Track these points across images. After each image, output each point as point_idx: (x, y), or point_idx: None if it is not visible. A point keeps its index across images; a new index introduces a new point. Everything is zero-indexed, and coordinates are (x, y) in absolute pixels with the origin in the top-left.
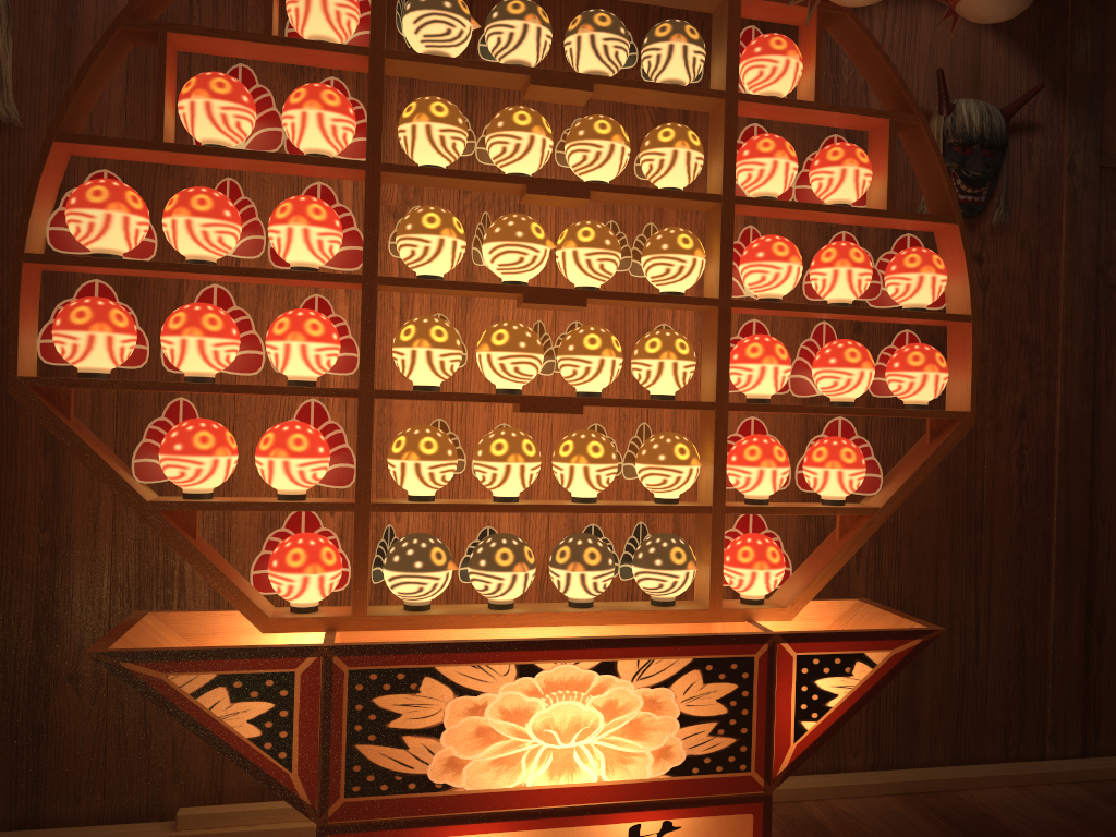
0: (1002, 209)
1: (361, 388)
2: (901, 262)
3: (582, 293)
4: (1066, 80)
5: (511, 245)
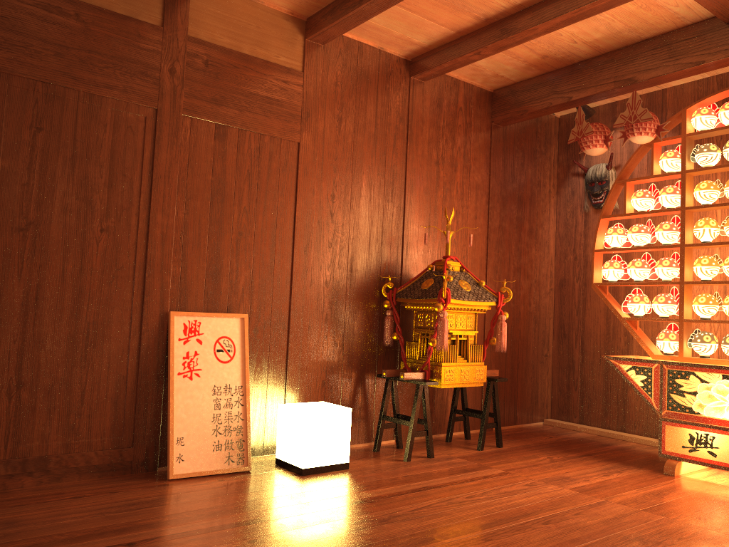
0: None
1: (679, 281)
2: None
3: None
4: None
5: (728, 227)
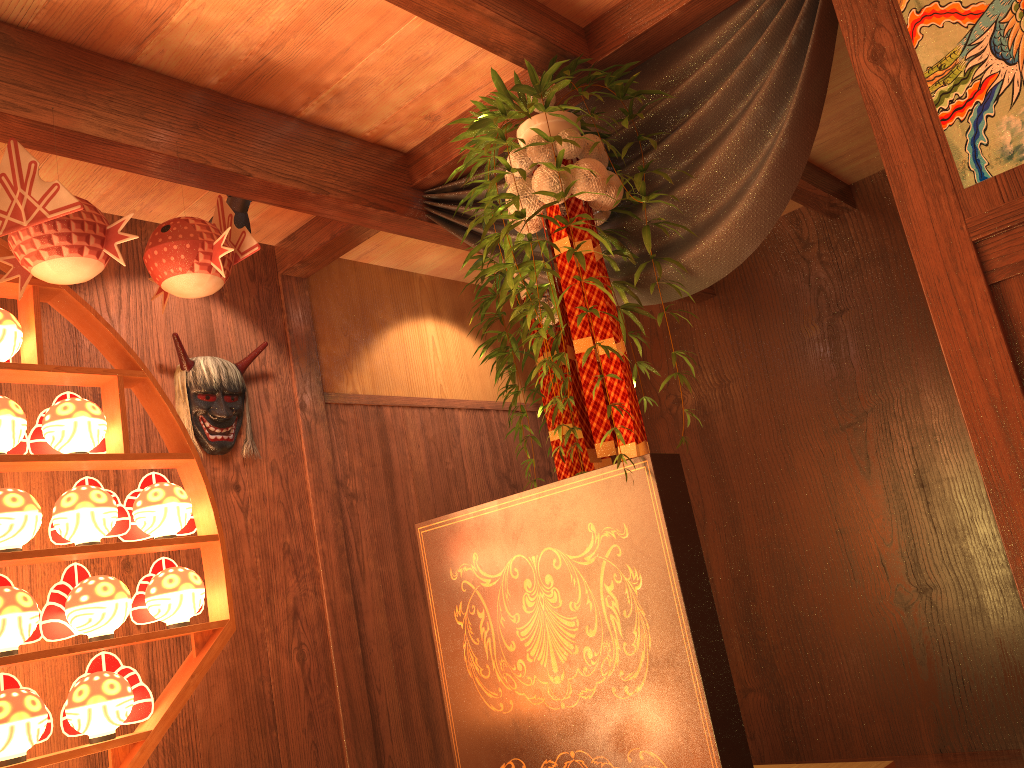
0: (250, 443)
1: None
2: (146, 496)
3: None
4: (287, 339)
5: None
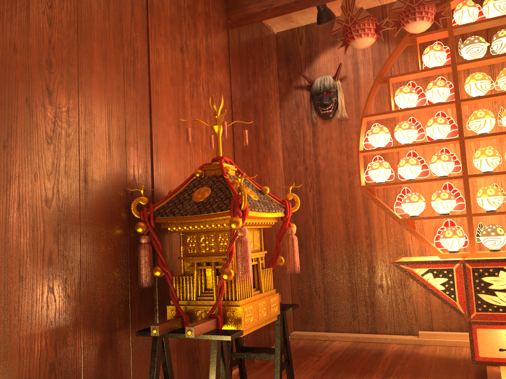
0: None
1: (463, 175)
2: None
3: None
4: None
5: None
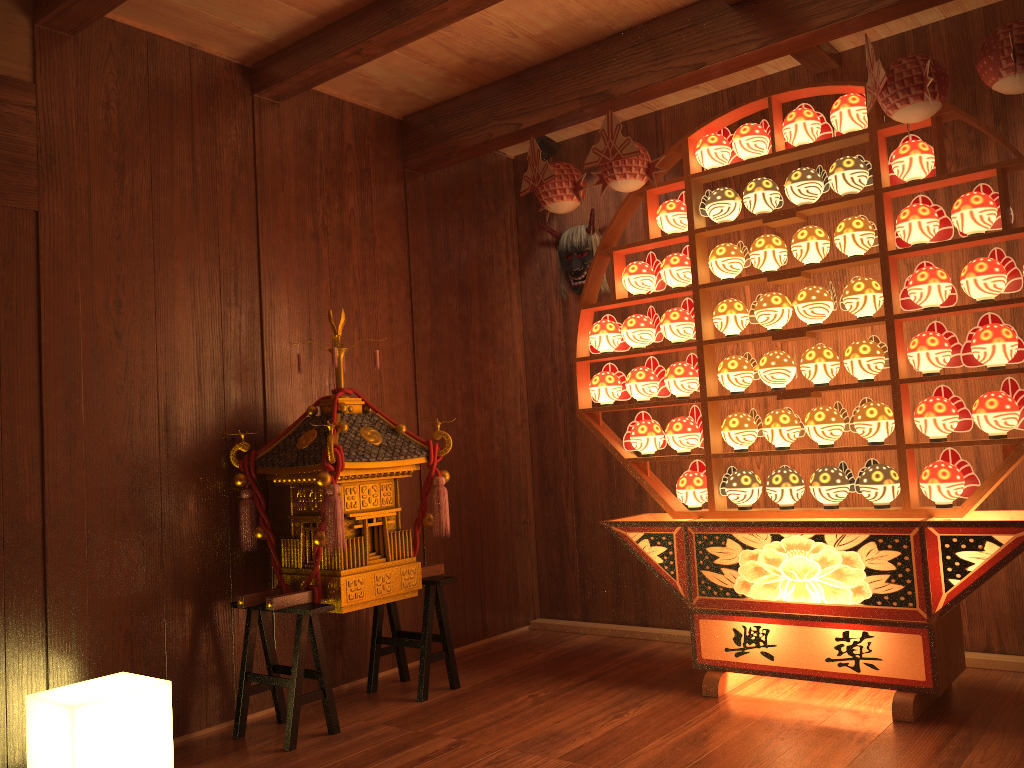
0: None
1: (701, 397)
2: None
3: (802, 329)
4: None
5: (761, 311)
